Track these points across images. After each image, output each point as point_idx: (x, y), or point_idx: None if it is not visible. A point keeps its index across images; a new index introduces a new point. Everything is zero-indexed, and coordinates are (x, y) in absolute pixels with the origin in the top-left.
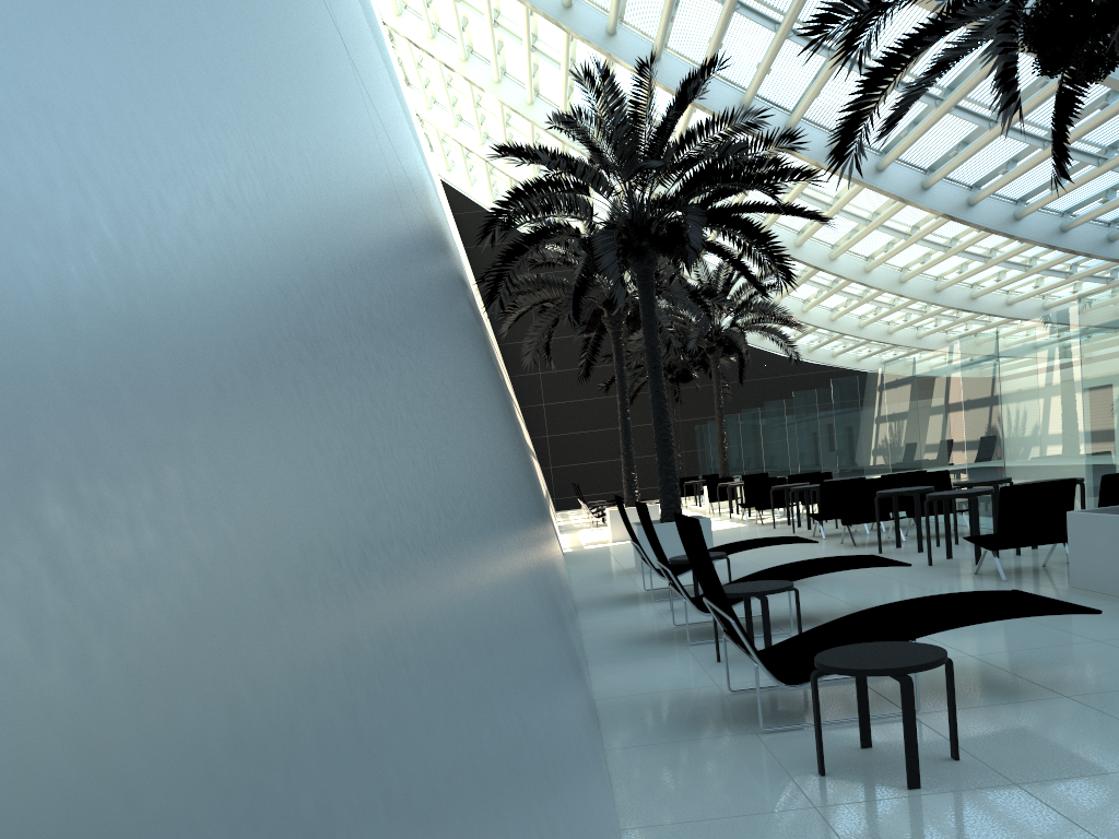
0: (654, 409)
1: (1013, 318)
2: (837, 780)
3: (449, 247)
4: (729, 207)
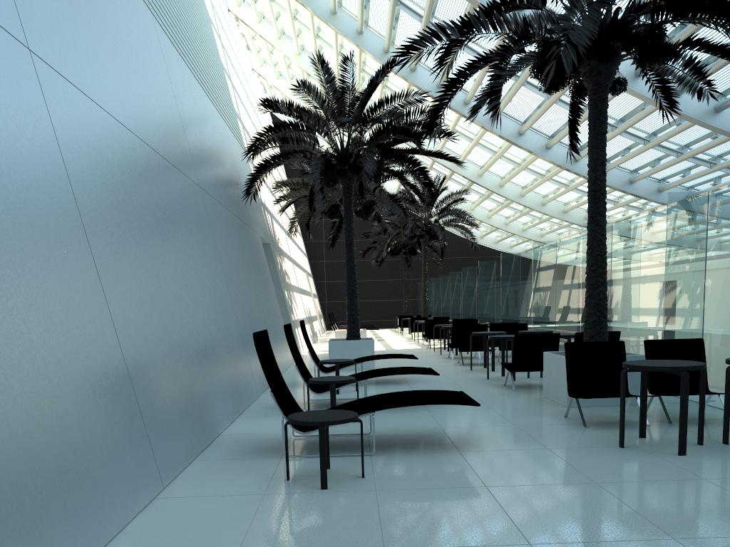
0: (347, 269)
1: None
2: (292, 483)
3: (210, 159)
4: (402, 149)
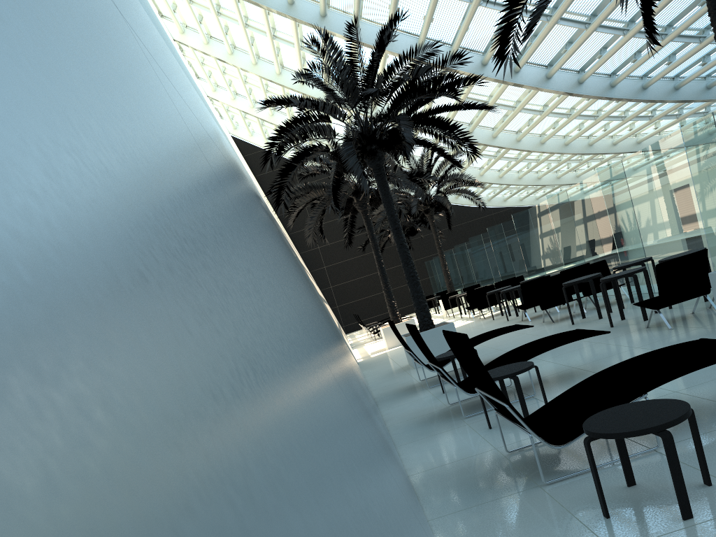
0: (401, 256)
1: (619, 153)
2: (621, 520)
3: (243, 173)
4: (425, 111)
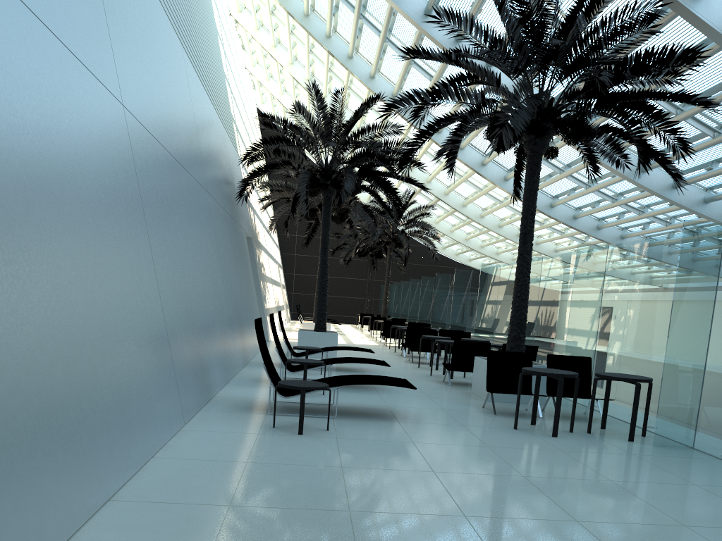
0: (320, 270)
1: None
2: (277, 429)
3: (214, 166)
4: (377, 172)
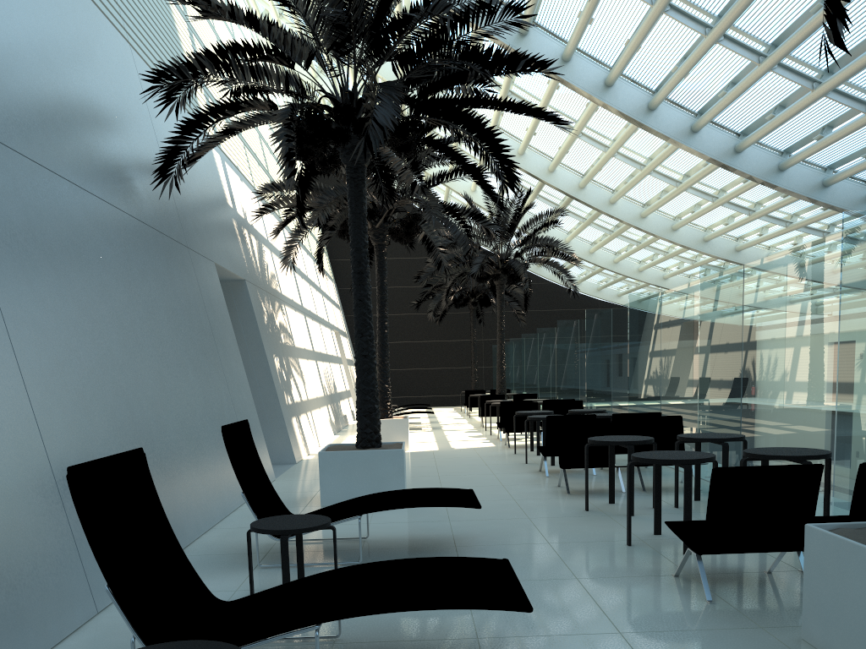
0: (355, 319)
1: None
2: None
3: (39, 81)
4: (455, 98)
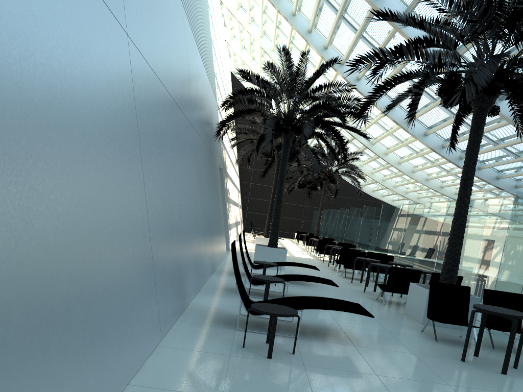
0: (276, 198)
1: None
2: (246, 350)
3: (200, 108)
4: (329, 121)
